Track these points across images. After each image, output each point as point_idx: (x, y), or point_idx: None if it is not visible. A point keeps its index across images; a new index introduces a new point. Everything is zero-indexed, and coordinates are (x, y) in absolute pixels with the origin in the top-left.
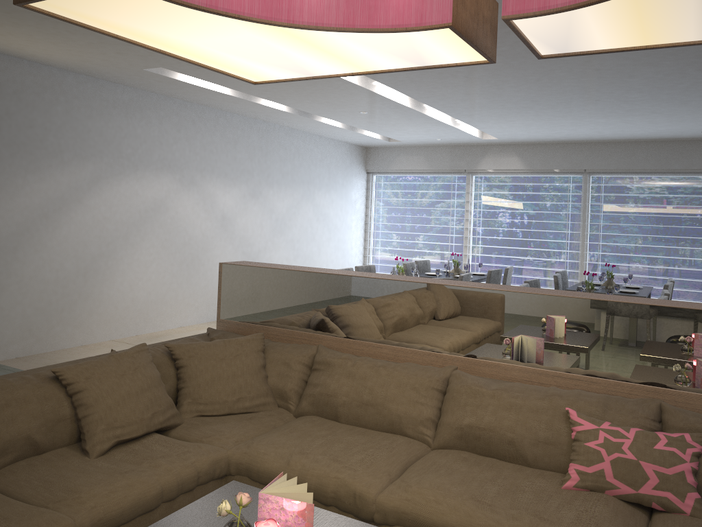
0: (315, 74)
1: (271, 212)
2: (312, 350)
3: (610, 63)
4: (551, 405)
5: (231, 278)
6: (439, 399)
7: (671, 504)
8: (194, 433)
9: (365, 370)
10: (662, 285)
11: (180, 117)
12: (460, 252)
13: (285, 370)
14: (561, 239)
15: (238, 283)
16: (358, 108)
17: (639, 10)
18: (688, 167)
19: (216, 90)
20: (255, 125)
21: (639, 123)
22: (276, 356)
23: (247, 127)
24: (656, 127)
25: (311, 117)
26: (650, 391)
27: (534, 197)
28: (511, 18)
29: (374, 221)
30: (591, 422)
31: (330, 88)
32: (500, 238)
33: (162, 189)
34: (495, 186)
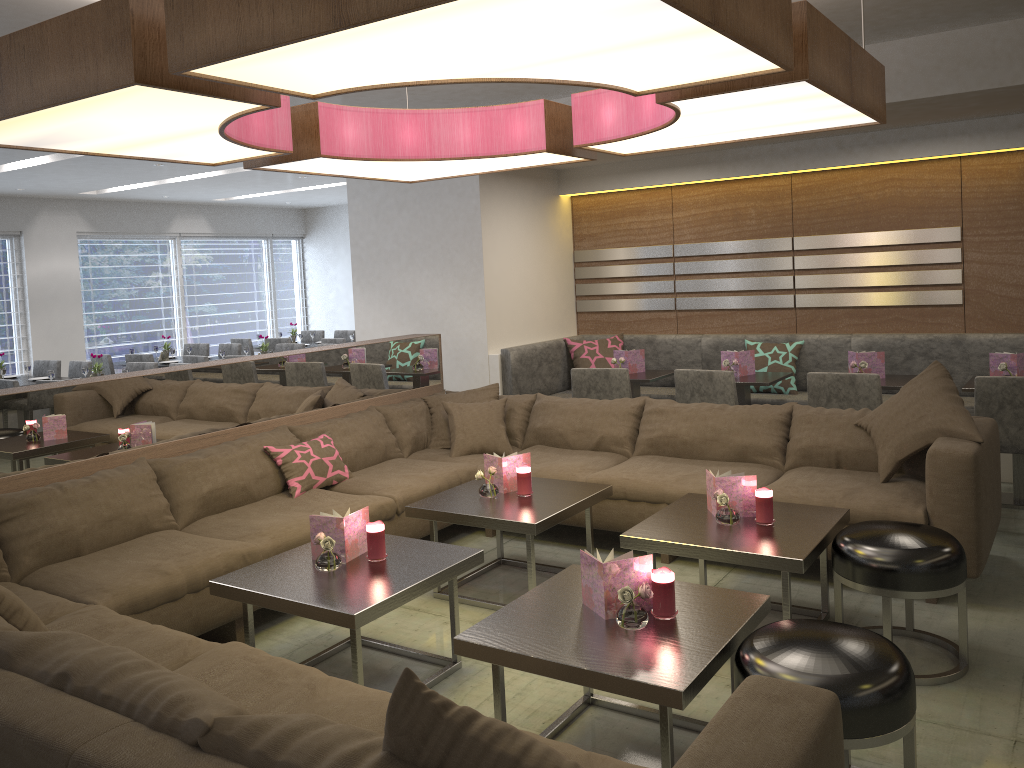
0: (39, 146)
1: None
2: None
3: None
4: (251, 450)
5: None
6: (159, 487)
7: (341, 476)
8: None
9: (82, 490)
10: None
11: None
12: None
13: None
14: None
15: None
16: None
17: (363, 163)
18: None
19: None
20: None
21: None
22: None
23: None
24: None
25: None
26: (260, 426)
27: None
28: (325, 157)
29: None
30: (286, 448)
31: None
32: None
33: None
34: None
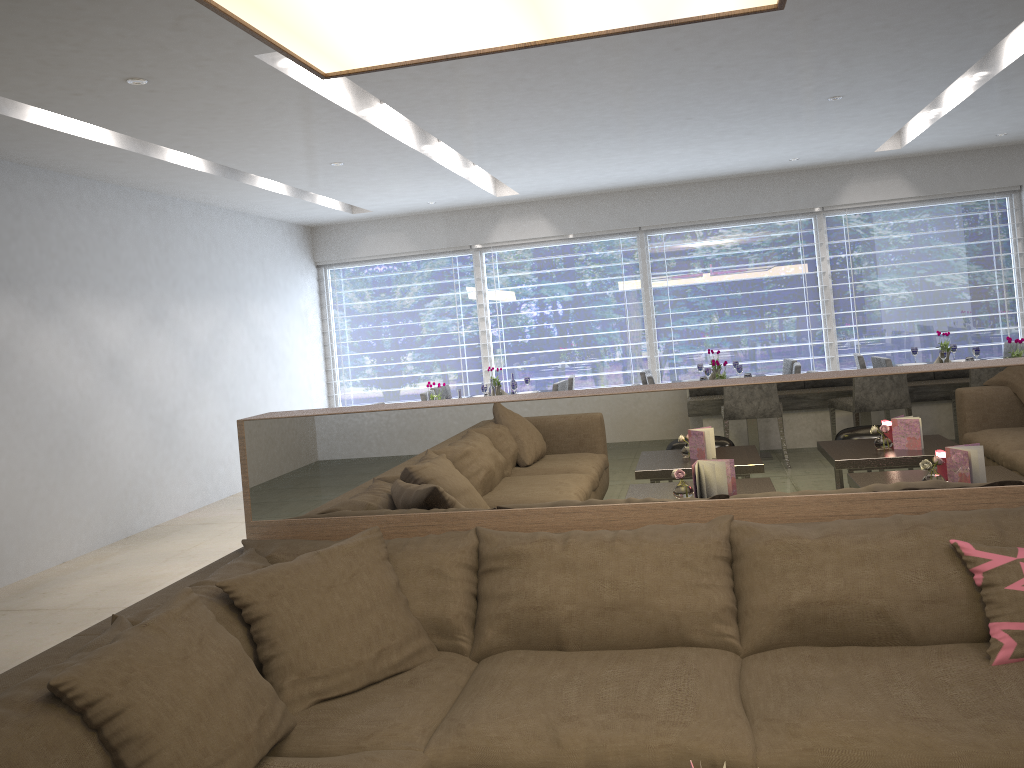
0: (454, 49)
1: (187, 343)
2: (471, 540)
3: (741, 55)
4: (922, 541)
5: (266, 445)
6: (728, 573)
7: None
8: (334, 736)
9: (589, 552)
10: (758, 372)
11: (17, 193)
12: (478, 368)
13: (437, 584)
14: (620, 328)
15: (283, 450)
16: (333, 156)
17: None
18: (771, 210)
19: (92, 138)
20: (143, 200)
21: (721, 153)
22: (412, 562)
23: (131, 206)
24: (739, 157)
25: (242, 180)
26: (1019, 493)
27: (574, 275)
28: None
29: (338, 340)
30: (1001, 553)
31: (303, 123)
32: (535, 339)
33: (1, 322)
34: (518, 265)
